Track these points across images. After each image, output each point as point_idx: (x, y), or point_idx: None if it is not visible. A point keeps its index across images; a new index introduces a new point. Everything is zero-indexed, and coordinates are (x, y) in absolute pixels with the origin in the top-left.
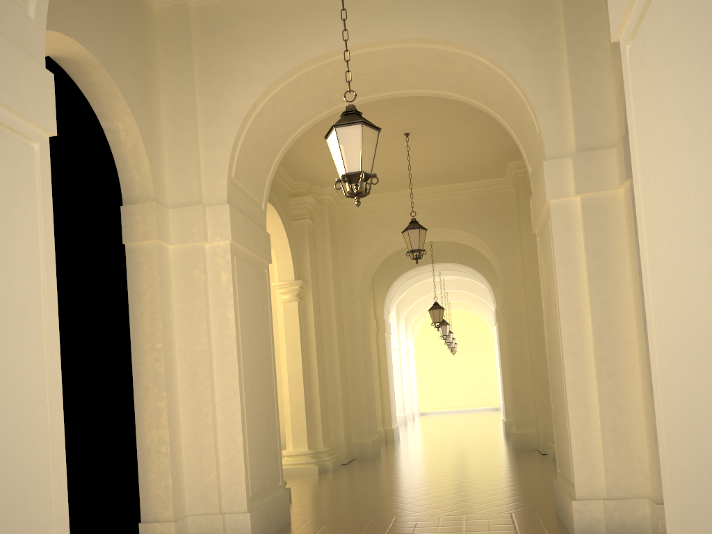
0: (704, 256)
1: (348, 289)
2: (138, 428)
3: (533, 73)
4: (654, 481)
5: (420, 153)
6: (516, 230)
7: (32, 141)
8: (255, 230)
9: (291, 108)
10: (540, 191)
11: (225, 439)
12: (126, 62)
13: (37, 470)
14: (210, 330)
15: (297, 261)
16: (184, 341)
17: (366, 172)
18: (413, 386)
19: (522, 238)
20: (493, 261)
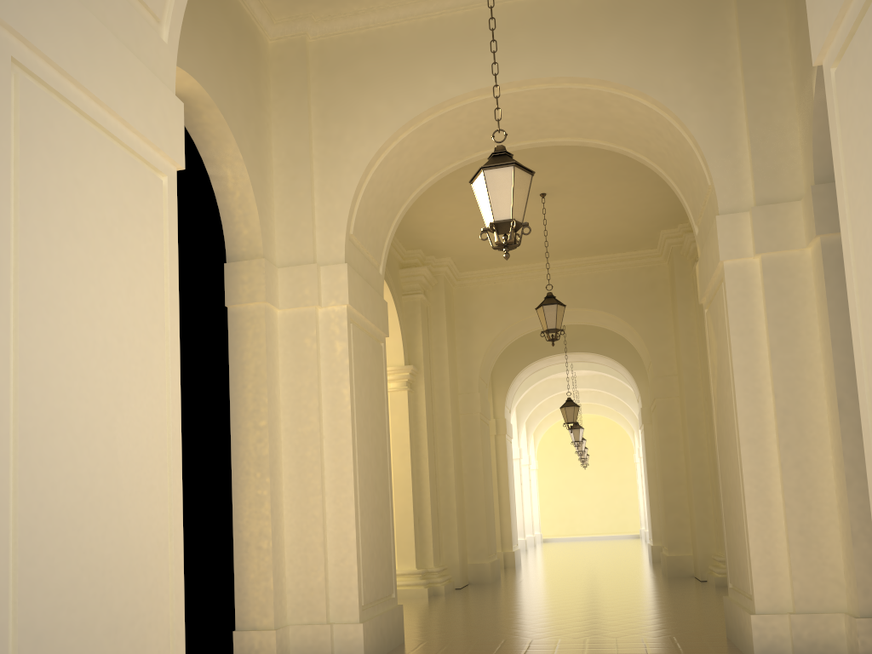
0: None
1: (465, 379)
2: (236, 519)
3: (704, 116)
4: (852, 591)
5: (557, 217)
6: (669, 311)
7: (160, 174)
8: (372, 296)
9: (418, 158)
10: (711, 252)
11: (335, 536)
12: (238, 101)
13: (155, 535)
14: (321, 408)
15: (407, 343)
16: (291, 420)
17: (517, 221)
18: (534, 507)
19: (677, 321)
20: (640, 349)
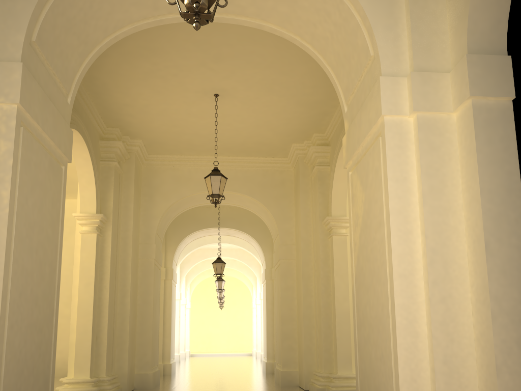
0: None
1: (145, 233)
2: None
3: None
4: None
5: (224, 119)
6: (292, 201)
7: None
8: (55, 116)
9: None
10: (368, 113)
11: None
12: None
13: None
14: None
15: (100, 198)
16: None
17: None
18: (186, 333)
19: (299, 206)
20: (271, 226)
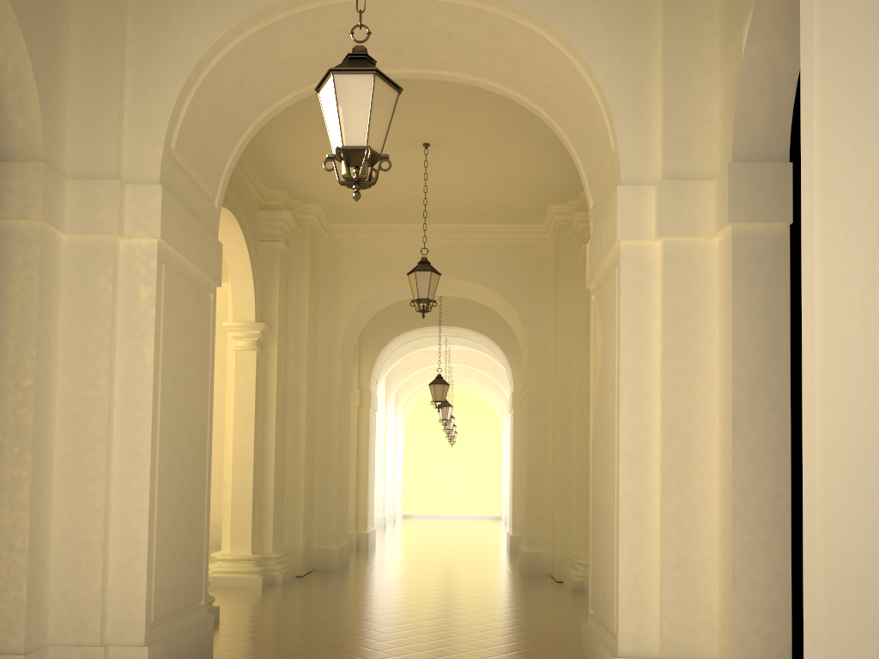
0: None
1: (327, 344)
2: None
3: (615, 64)
4: (725, 639)
5: (440, 174)
6: (550, 294)
7: None
8: (200, 233)
9: (271, 66)
10: (607, 229)
11: (121, 534)
12: None
13: None
14: (114, 369)
15: (261, 297)
16: (71, 381)
17: (374, 150)
18: (397, 481)
19: (558, 304)
20: (517, 330)
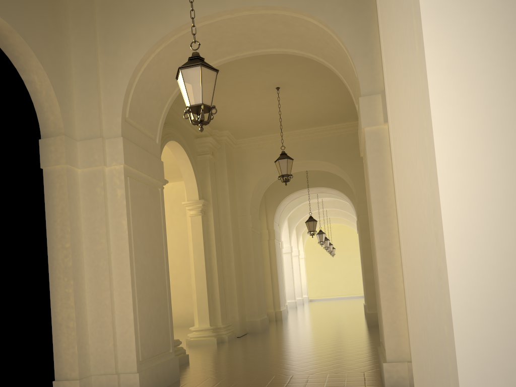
0: (411, 143)
1: (242, 207)
2: (53, 308)
3: (351, 29)
4: None
5: (290, 103)
6: None
7: None
8: (148, 158)
9: (174, 65)
10: (360, 122)
11: (120, 317)
12: (38, 28)
13: None
14: (109, 233)
15: (201, 185)
16: (89, 242)
17: (207, 104)
18: (303, 280)
19: None
20: (351, 184)
